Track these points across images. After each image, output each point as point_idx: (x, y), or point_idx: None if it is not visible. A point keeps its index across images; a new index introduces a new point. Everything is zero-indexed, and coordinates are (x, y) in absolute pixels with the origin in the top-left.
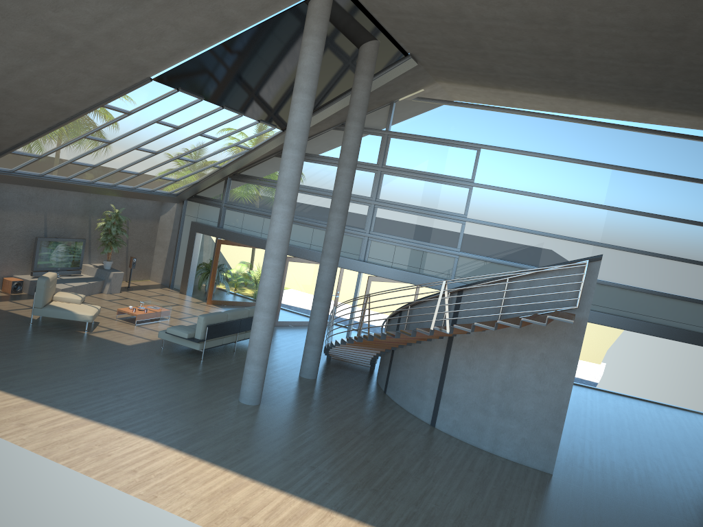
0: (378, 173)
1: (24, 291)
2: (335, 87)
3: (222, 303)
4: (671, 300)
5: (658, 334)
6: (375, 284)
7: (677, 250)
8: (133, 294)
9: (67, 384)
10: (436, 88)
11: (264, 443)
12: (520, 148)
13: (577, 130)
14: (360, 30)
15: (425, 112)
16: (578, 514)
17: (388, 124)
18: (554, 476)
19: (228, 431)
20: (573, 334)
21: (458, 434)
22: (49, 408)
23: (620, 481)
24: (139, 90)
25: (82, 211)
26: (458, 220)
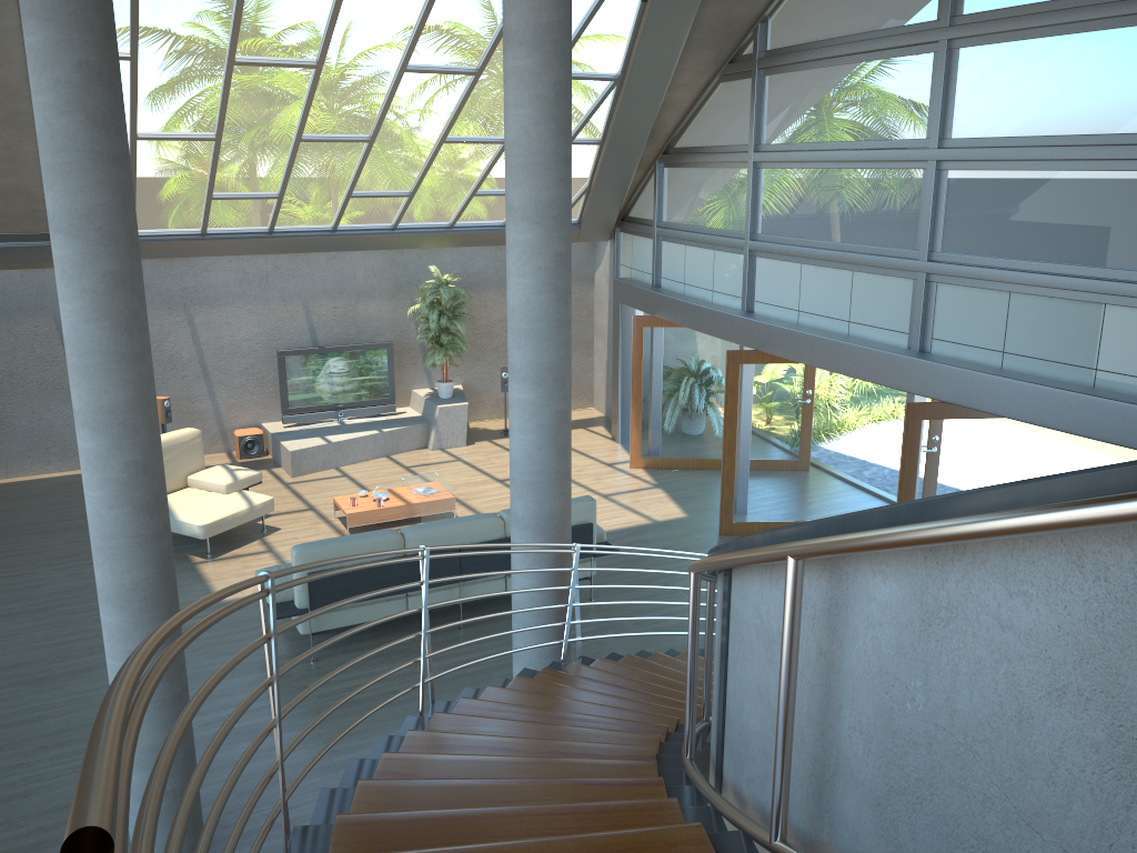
0: (940, 49)
1: (270, 454)
2: None
3: (668, 465)
4: None
5: None
6: (946, 428)
7: None
8: (493, 446)
9: None
10: None
11: None
12: None
13: None
14: None
15: None
16: None
17: None
18: None
19: None
20: None
21: None
22: None
23: None
24: None
25: (391, 286)
26: None
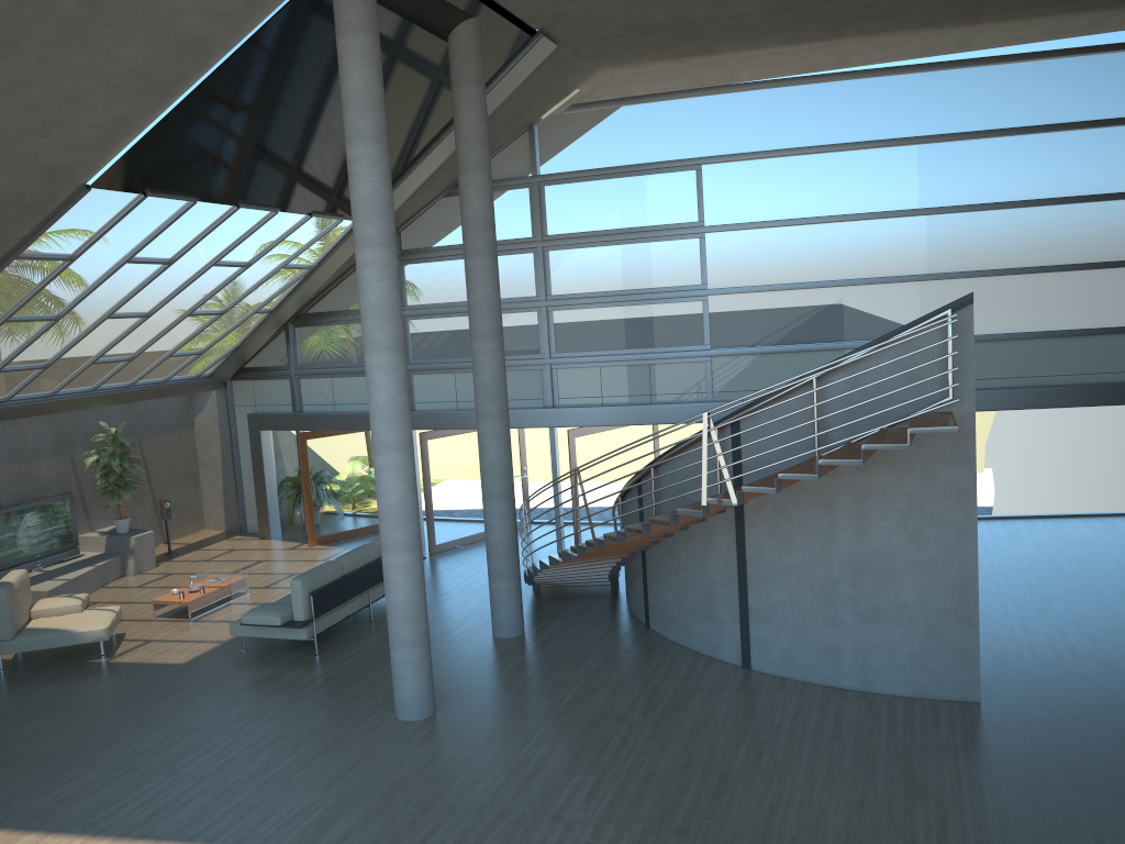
0: (539, 251)
1: None
2: (425, 122)
3: (335, 538)
4: (1086, 339)
5: (1080, 402)
6: (583, 440)
7: (1076, 251)
8: (180, 562)
9: (77, 775)
10: (600, 81)
11: (458, 792)
12: (767, 147)
13: (856, 91)
14: (439, 6)
15: (592, 128)
16: (1053, 771)
17: (534, 164)
18: (984, 705)
19: (389, 787)
20: (956, 447)
21: (795, 672)
22: (47, 837)
23: (1099, 680)
24: (73, 212)
25: (54, 445)
26: (694, 297)
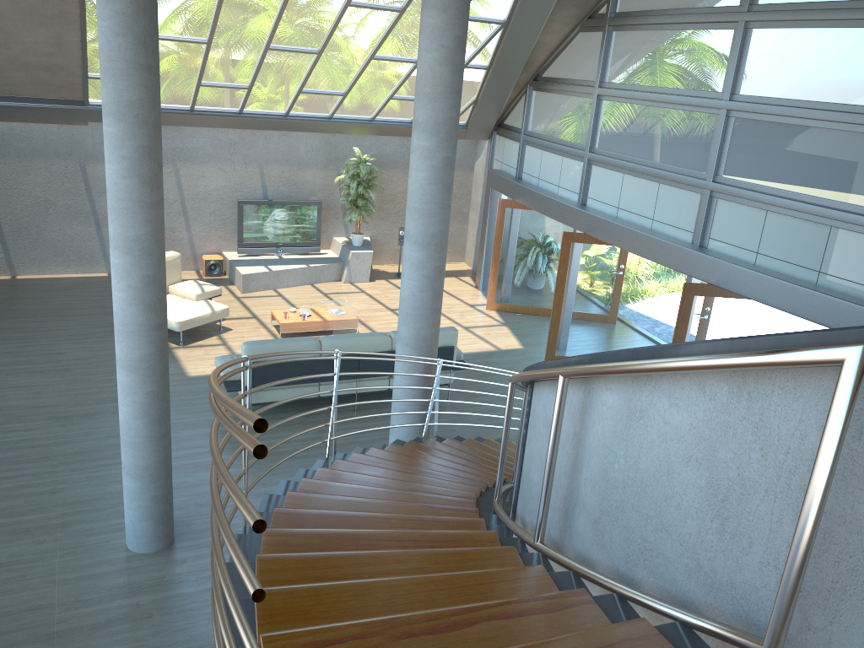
0: (739, 28)
1: (227, 275)
2: None
3: (513, 310)
4: None
5: None
6: (710, 303)
7: None
8: (388, 284)
9: None
10: None
11: None
12: None
13: None
14: None
15: None
16: None
17: None
18: None
19: None
20: None
21: None
22: None
23: None
24: None
25: (324, 159)
26: None
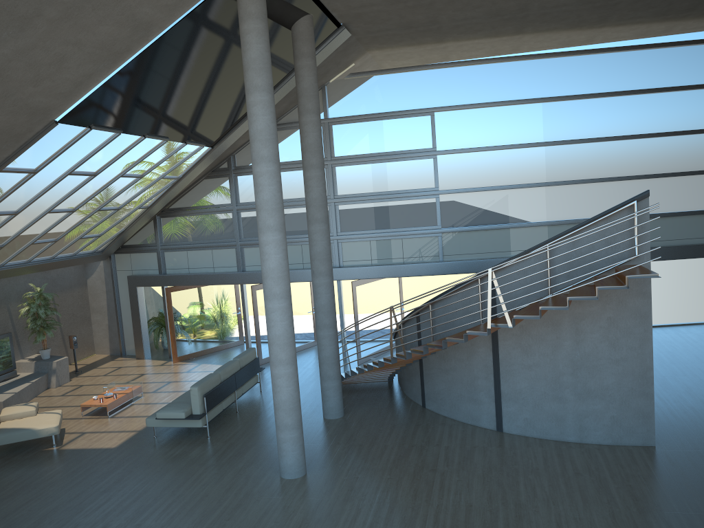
0: (329, 167)
1: None
2: None
3: (189, 357)
4: (668, 219)
5: (667, 257)
6: (360, 288)
7: (661, 166)
8: (85, 377)
9: None
10: (367, 59)
11: (345, 527)
12: (475, 101)
13: (529, 67)
14: (292, 5)
15: (363, 88)
16: None
17: (325, 111)
18: (658, 447)
19: (296, 526)
20: (638, 287)
21: (534, 433)
22: None
23: None
24: (42, 139)
25: None
26: (430, 195)
